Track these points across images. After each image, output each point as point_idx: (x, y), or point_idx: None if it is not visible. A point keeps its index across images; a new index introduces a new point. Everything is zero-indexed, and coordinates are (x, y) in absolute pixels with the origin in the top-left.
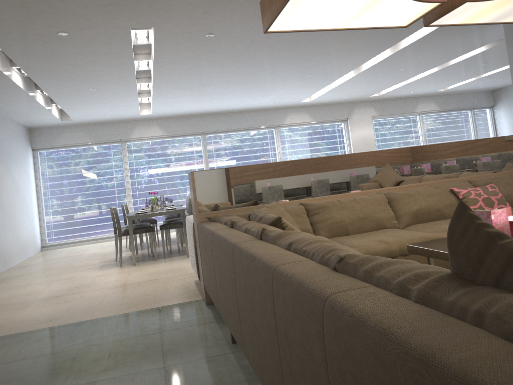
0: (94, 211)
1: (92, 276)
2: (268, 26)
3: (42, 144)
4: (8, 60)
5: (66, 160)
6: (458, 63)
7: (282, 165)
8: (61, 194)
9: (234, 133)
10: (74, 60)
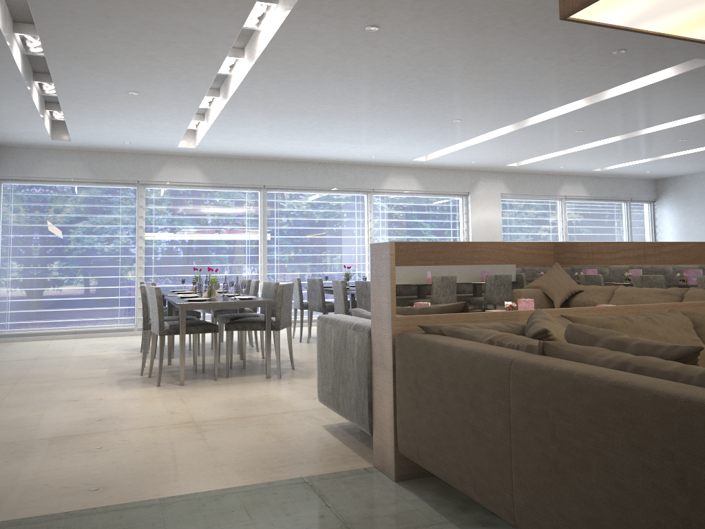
0: (82, 287)
1: (118, 401)
2: (583, 7)
3: (11, 172)
4: (11, 21)
5: (47, 202)
6: (653, 133)
7: (529, 248)
8: (31, 255)
9: (308, 193)
10: (136, 35)
